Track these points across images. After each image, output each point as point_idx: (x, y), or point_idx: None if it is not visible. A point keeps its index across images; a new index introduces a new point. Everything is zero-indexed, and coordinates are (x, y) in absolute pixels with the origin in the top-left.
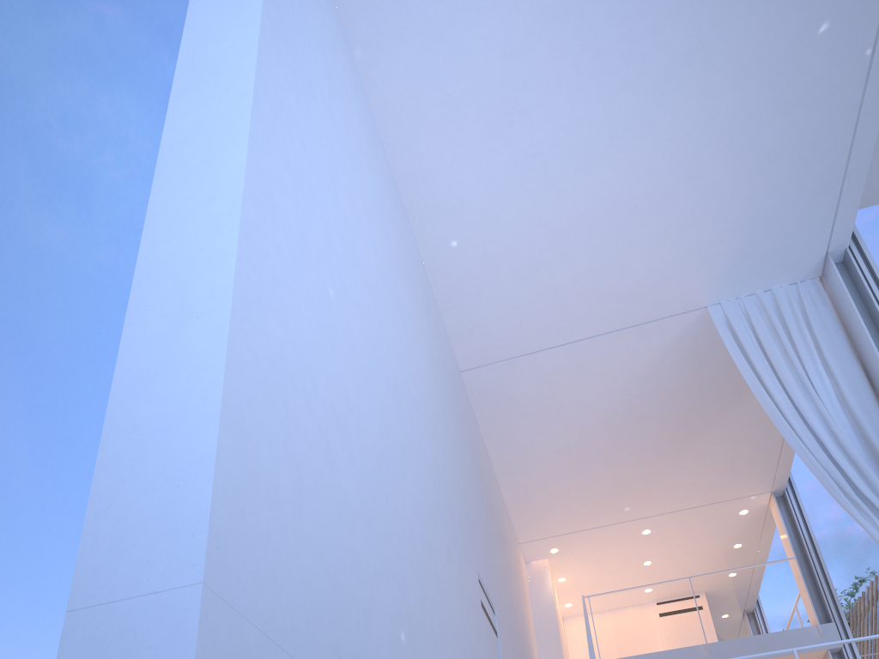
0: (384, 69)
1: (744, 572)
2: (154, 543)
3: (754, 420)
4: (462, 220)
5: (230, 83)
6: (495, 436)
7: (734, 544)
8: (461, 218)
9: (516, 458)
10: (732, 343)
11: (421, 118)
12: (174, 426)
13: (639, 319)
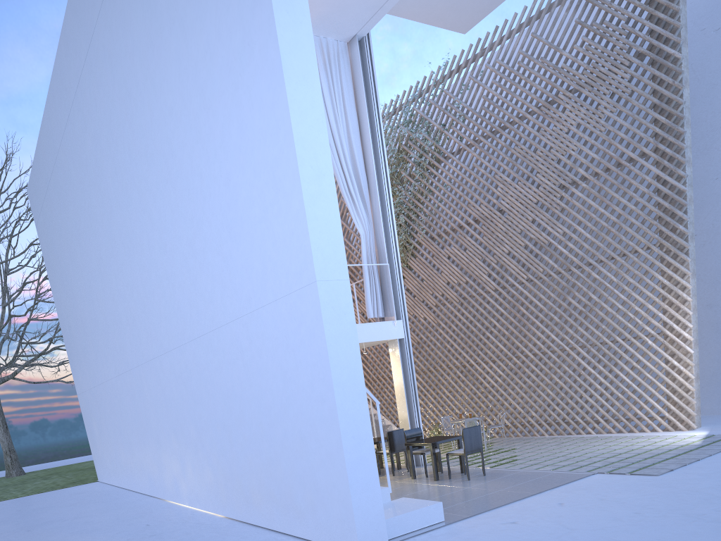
0: None
1: None
2: (334, 264)
3: None
4: None
5: (301, 18)
6: None
7: None
8: None
9: None
10: None
11: None
12: (328, 222)
13: None
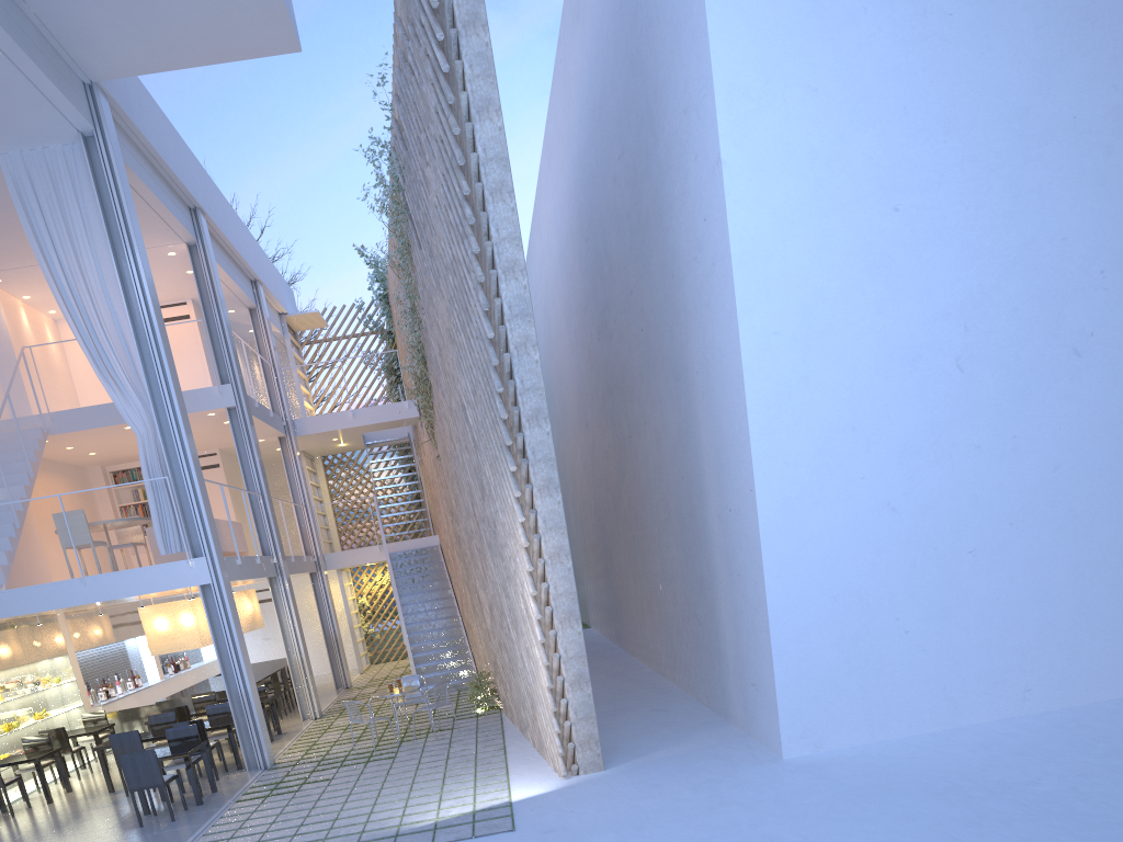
0: None
1: None
2: None
3: None
4: None
5: None
6: None
7: (186, 271)
8: None
9: None
10: (21, 208)
11: None
12: None
13: None
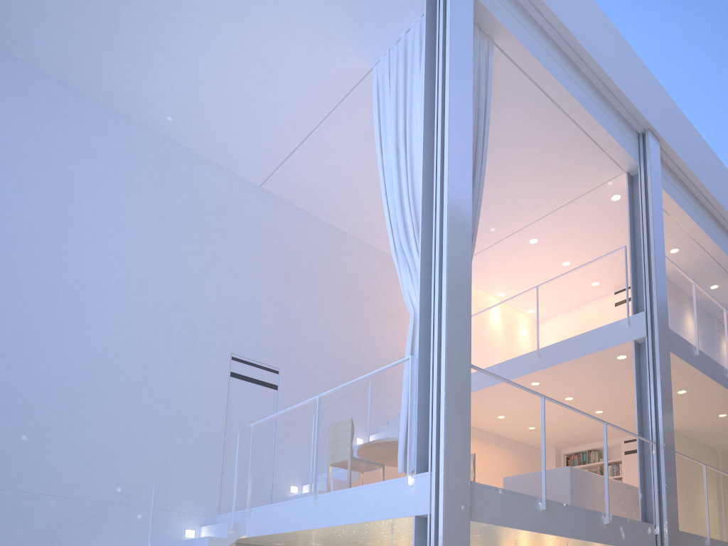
0: (37, 55)
1: (686, 246)
2: None
3: (527, 125)
4: (159, 104)
5: None
6: (329, 215)
7: None
8: (157, 103)
9: (360, 224)
10: (375, 106)
11: (79, 67)
12: None
13: (334, 101)
